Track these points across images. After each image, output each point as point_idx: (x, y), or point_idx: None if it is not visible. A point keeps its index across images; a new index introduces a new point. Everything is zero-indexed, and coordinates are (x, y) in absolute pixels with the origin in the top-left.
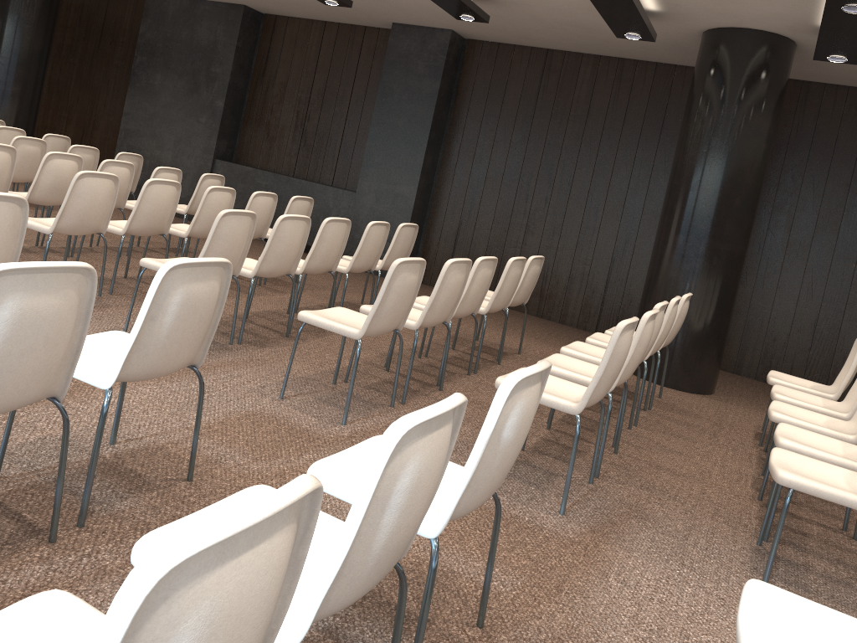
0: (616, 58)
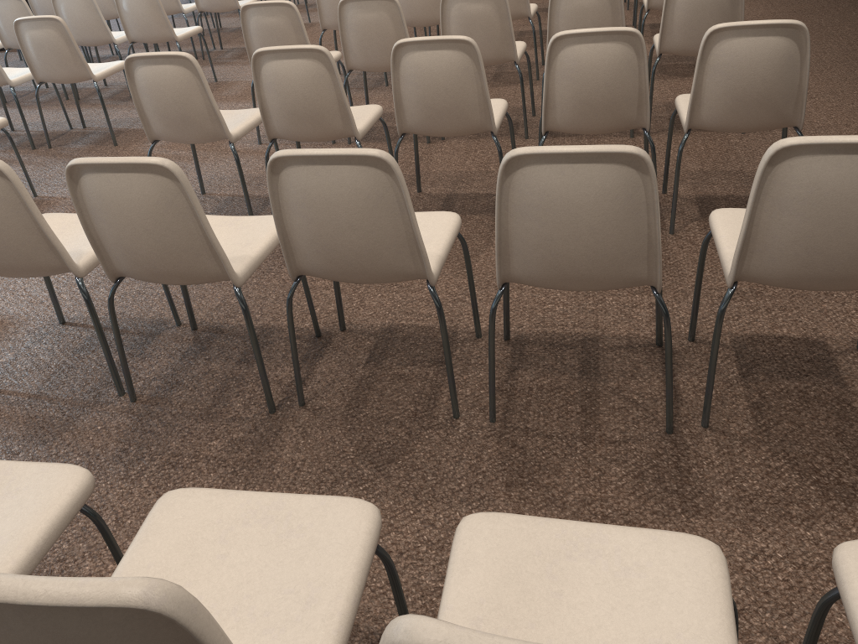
0: None
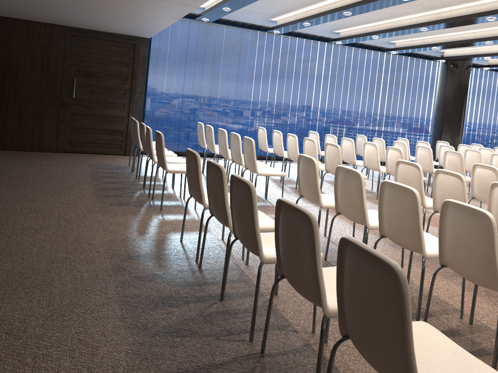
0: None
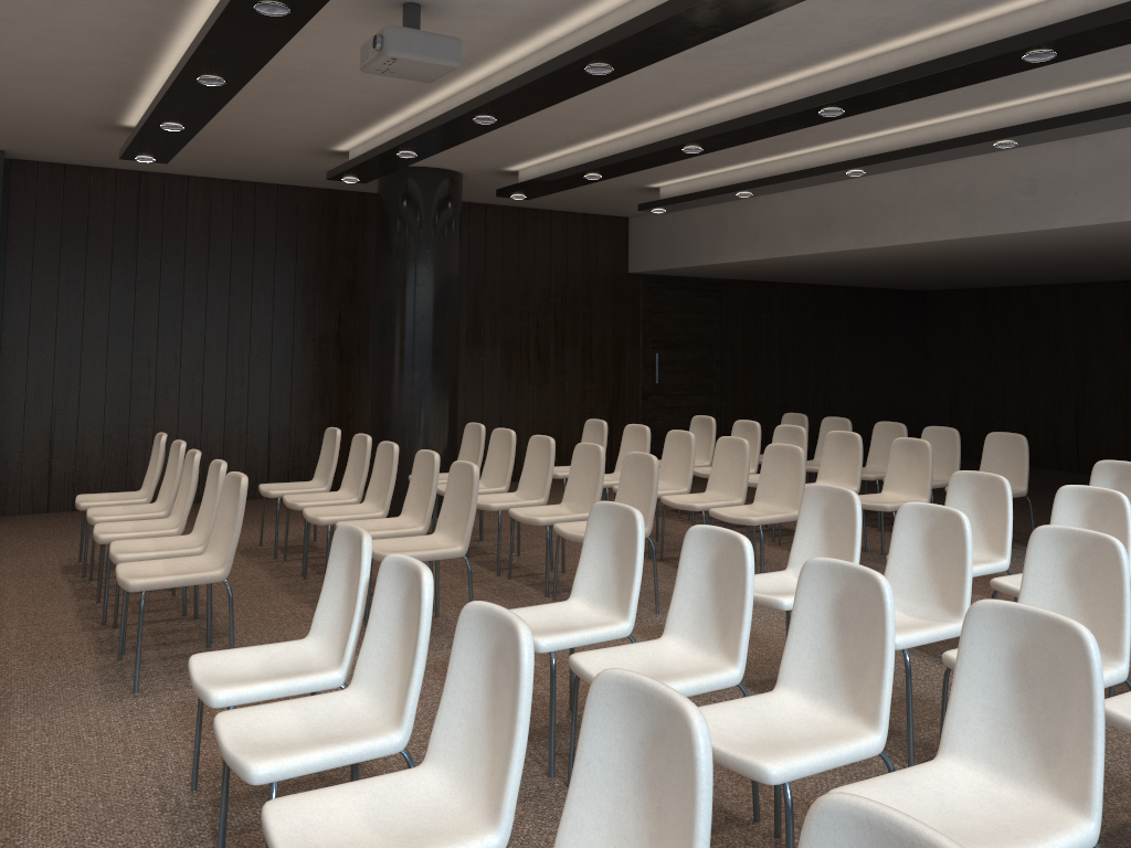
0: (231, 180)
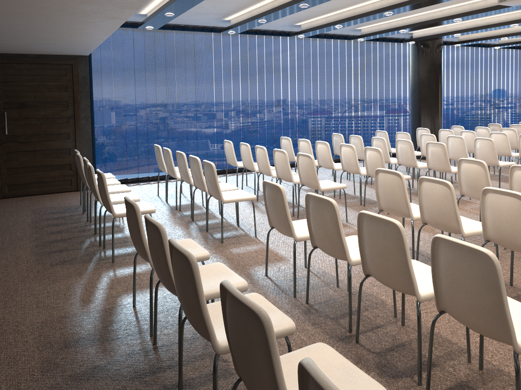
0: None
